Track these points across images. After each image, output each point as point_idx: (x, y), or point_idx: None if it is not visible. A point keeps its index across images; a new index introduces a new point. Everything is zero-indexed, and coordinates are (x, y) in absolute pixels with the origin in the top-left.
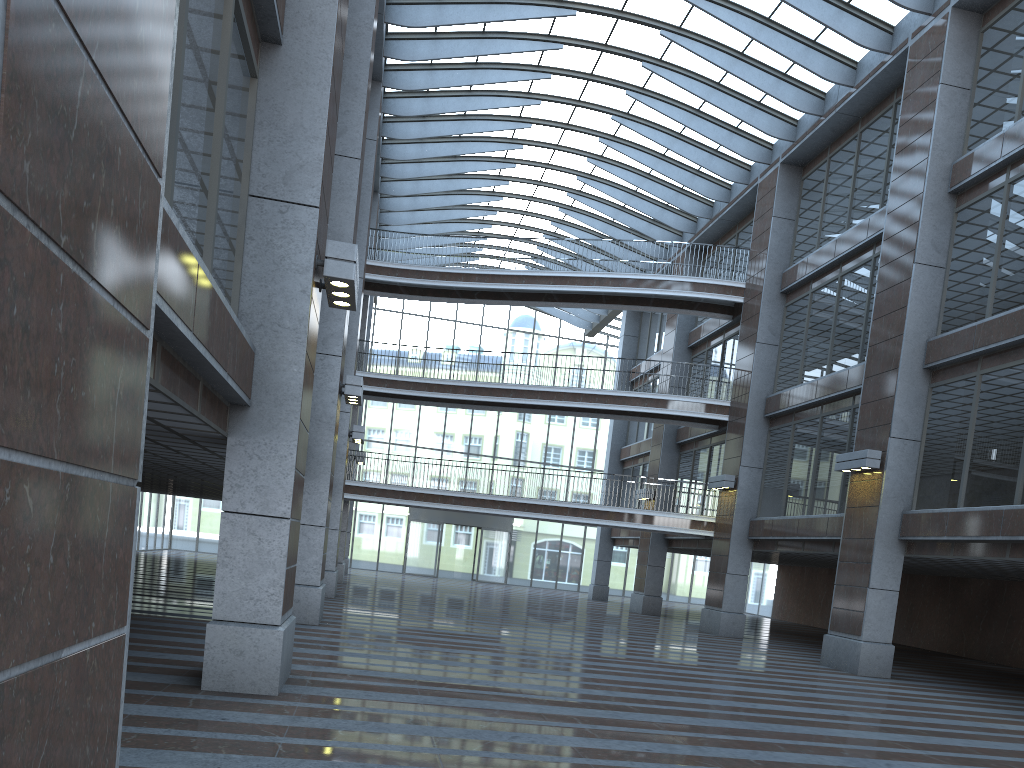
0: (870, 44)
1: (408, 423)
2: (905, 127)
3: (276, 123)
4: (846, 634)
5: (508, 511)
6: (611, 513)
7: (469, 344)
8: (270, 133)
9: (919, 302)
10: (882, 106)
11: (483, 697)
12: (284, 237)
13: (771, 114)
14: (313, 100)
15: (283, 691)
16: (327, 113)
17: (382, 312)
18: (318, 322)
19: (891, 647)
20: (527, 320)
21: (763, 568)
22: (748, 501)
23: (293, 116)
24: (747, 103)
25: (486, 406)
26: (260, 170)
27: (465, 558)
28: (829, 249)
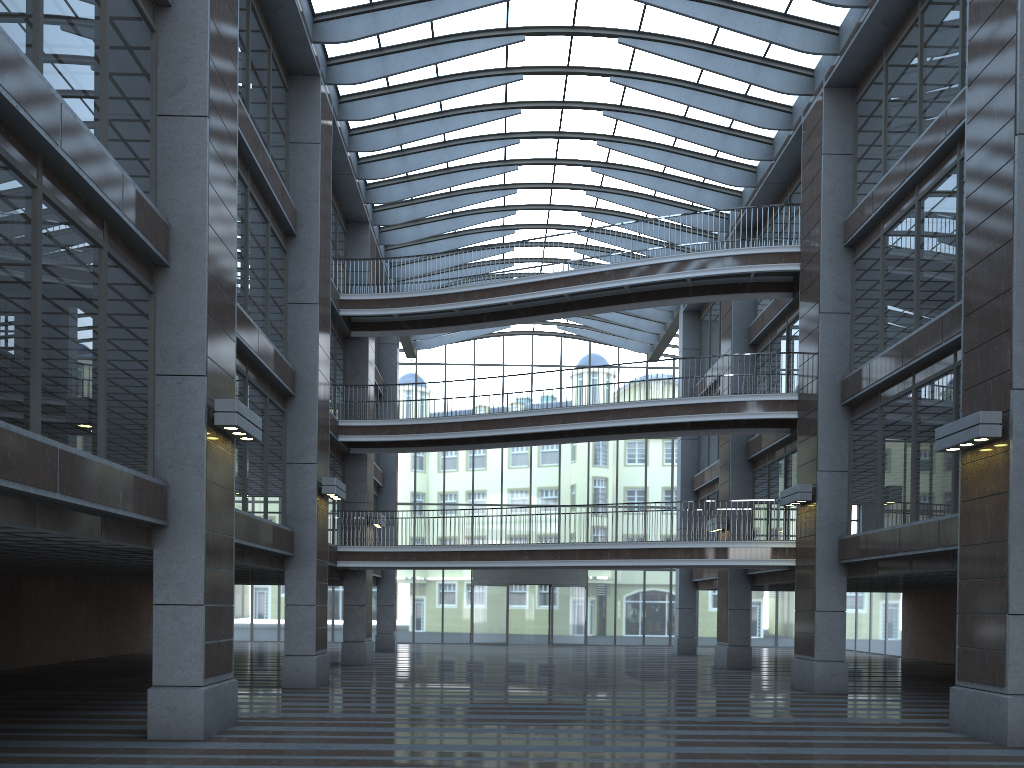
0: None
1: (462, 480)
2: None
3: None
4: (983, 685)
5: (538, 561)
6: (661, 550)
7: (520, 387)
8: None
9: None
10: None
11: None
12: None
13: (803, 26)
14: None
15: None
16: None
17: (424, 366)
18: None
19: None
20: (581, 353)
21: (885, 598)
22: (833, 515)
23: None
24: (769, 18)
25: (508, 442)
26: None
27: (539, 620)
28: (898, 170)
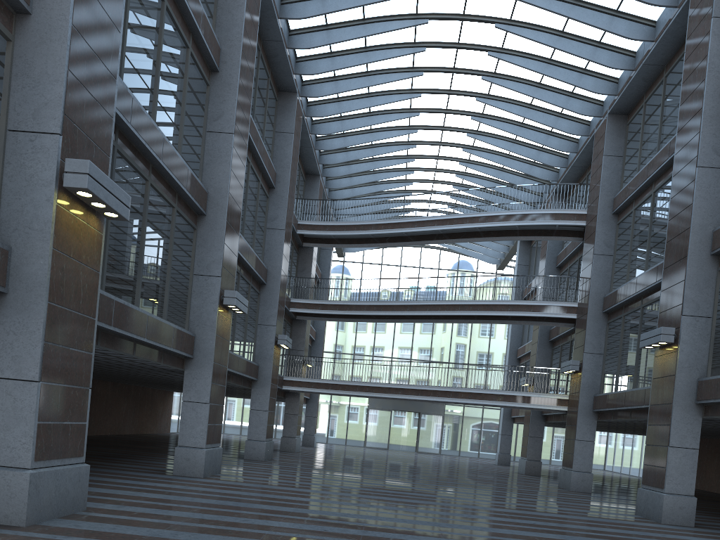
0: (659, 2)
1: (367, 339)
2: (688, 60)
3: (27, 73)
4: (653, 487)
5: (406, 395)
6: (484, 394)
7: (410, 281)
8: (23, 81)
9: (703, 199)
10: (679, 52)
11: (223, 532)
12: (33, 159)
13: (595, 76)
14: (55, 52)
15: (40, 523)
16: (66, 61)
17: (348, 263)
18: (100, 232)
19: (693, 499)
20: (453, 261)
21: (642, 439)
22: (592, 381)
23: (40, 66)
24: (575, 71)
25: (395, 319)
26: (16, 110)
27: (410, 435)
28: (643, 172)
